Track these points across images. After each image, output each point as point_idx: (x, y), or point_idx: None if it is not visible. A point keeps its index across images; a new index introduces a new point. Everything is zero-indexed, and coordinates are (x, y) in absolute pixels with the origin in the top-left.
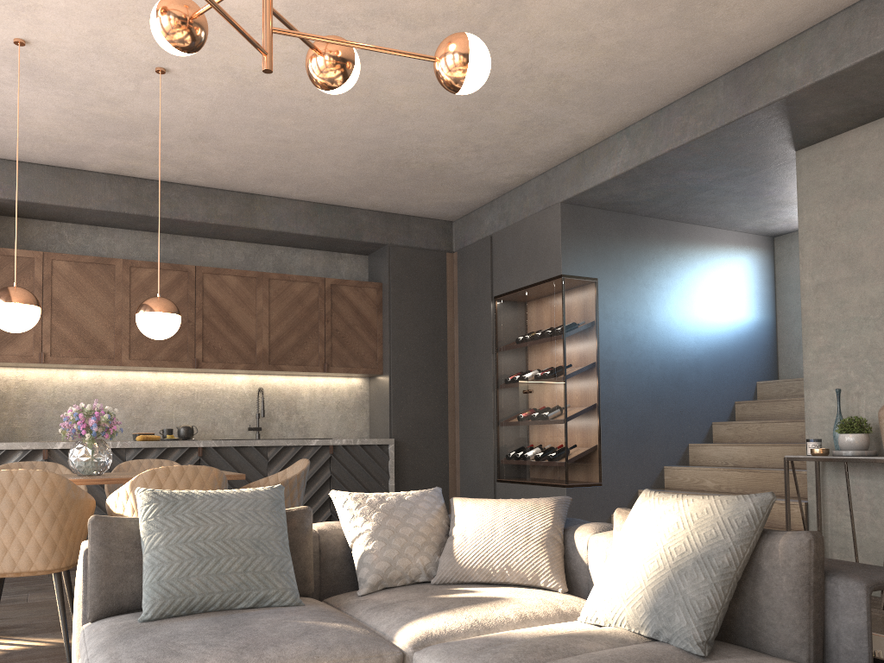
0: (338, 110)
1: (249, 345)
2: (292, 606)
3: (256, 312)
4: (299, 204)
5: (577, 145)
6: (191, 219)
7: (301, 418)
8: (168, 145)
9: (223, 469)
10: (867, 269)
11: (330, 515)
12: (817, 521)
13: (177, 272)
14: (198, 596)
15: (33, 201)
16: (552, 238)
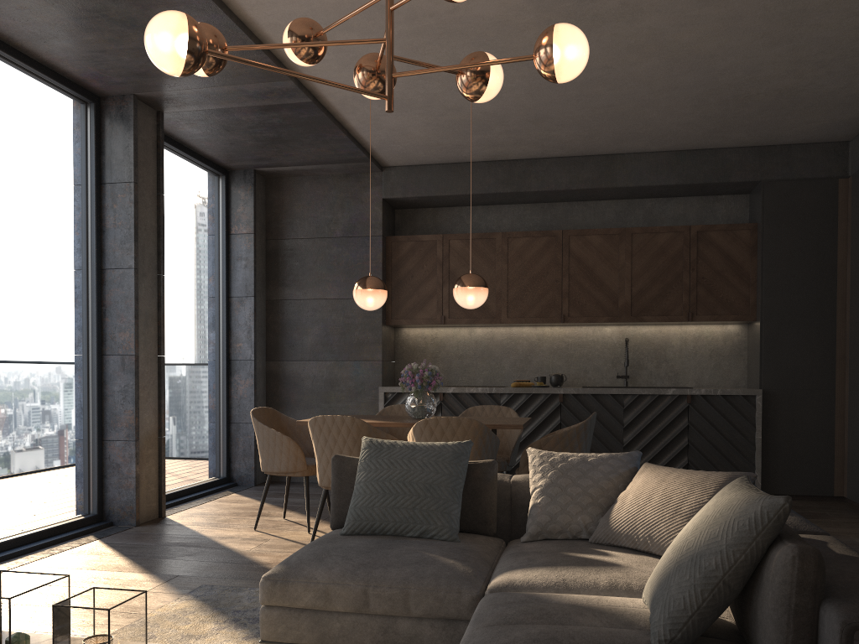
0: (639, 68)
1: (611, 299)
2: (447, 541)
3: (618, 267)
4: (659, 155)
5: None
6: (555, 189)
7: (671, 366)
8: (516, 131)
9: (581, 414)
10: None
11: (686, 464)
12: None
13: (546, 238)
14: (377, 522)
15: (432, 195)
16: None
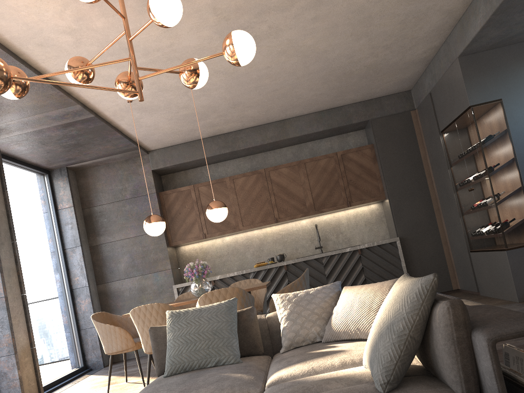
0: (287, 64)
1: (301, 203)
2: (234, 364)
3: (301, 184)
4: (310, 115)
5: (452, 16)
6: (254, 145)
7: (345, 235)
8: (224, 114)
9: (299, 274)
10: None
11: None
12: None
13: (255, 175)
14: (186, 362)
15: (182, 162)
16: (459, 83)
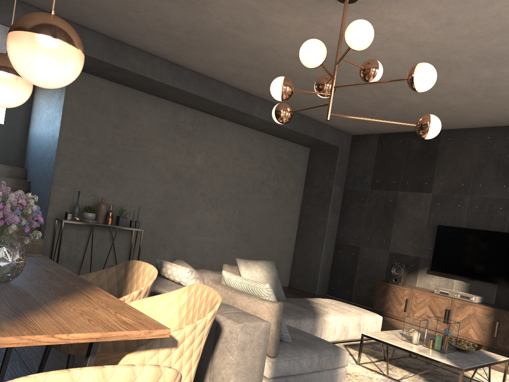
0: None
1: None
2: None
3: None
4: None
5: None
6: None
7: None
8: None
9: None
10: (93, 141)
11: None
12: (52, 248)
13: None
14: None
15: None
16: None
